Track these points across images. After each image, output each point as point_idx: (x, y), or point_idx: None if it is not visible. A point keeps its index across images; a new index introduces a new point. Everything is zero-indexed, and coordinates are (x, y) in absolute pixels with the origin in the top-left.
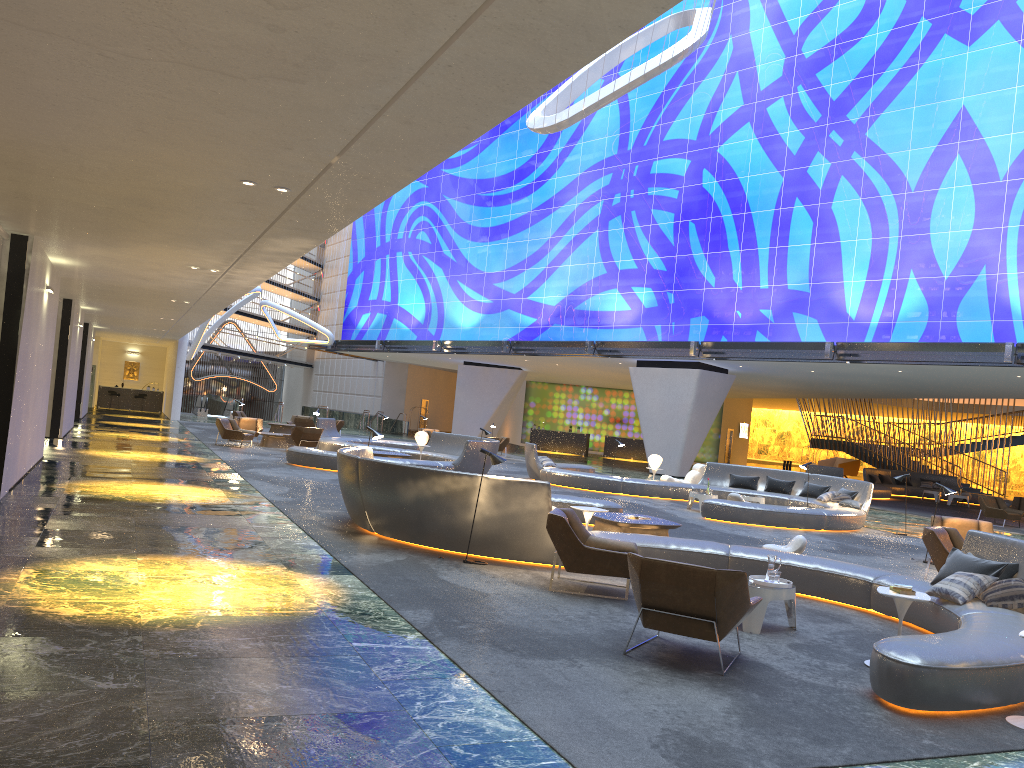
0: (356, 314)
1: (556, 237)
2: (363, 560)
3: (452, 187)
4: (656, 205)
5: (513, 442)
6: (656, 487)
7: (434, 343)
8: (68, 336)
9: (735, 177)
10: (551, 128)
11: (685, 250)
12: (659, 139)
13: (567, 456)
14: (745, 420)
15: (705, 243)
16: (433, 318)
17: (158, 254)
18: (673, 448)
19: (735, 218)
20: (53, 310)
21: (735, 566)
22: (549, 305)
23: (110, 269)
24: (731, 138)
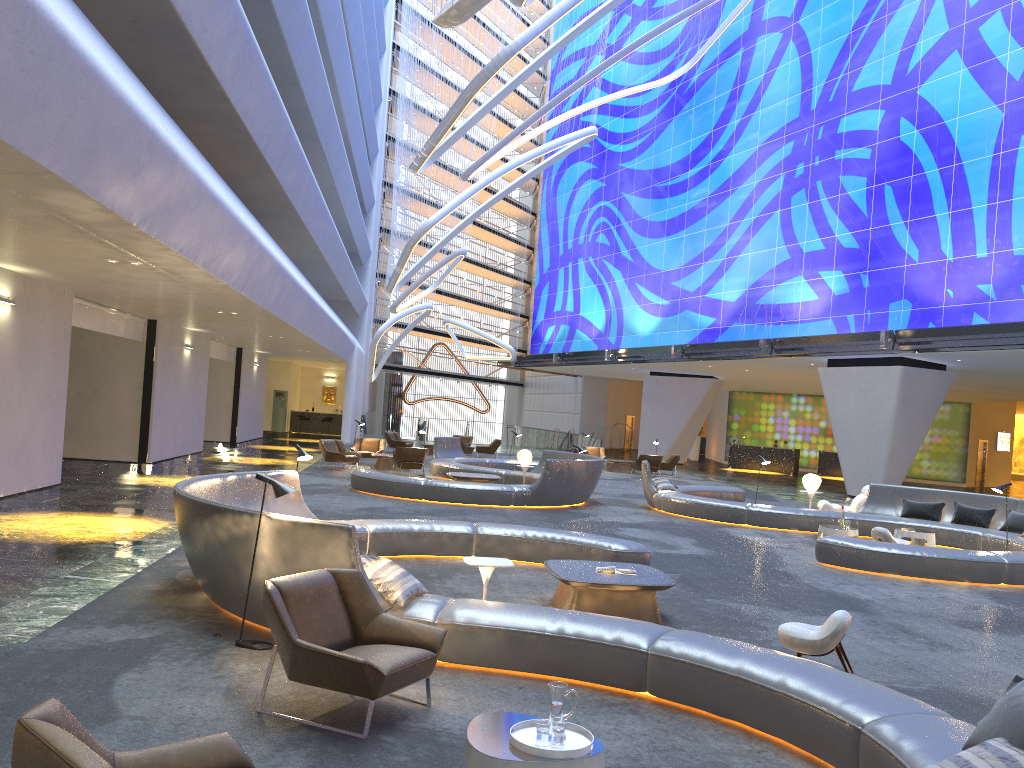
0: (542, 327)
1: (734, 223)
2: (73, 639)
3: (629, 182)
4: (845, 170)
5: (718, 460)
6: (792, 517)
7: (606, 352)
8: (153, 358)
9: (940, 121)
10: (450, 14)
11: (881, 220)
12: (847, 91)
13: (765, 475)
14: (1005, 429)
15: (905, 209)
16: (613, 326)
17: (40, 244)
18: (874, 465)
19: (942, 173)
20: (49, 325)
21: (657, 671)
22: (728, 301)
23: (73, 274)
24: (934, 74)
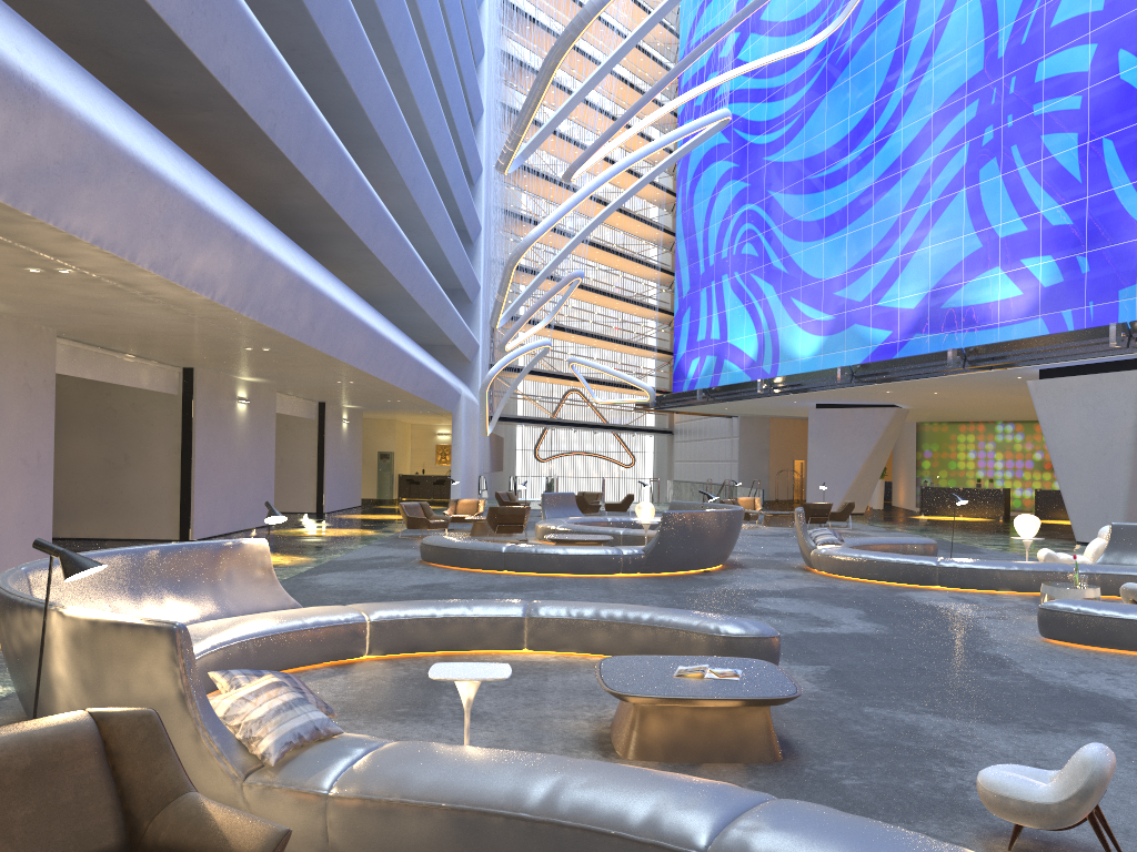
0: (685, 361)
1: (908, 211)
2: None
3: (776, 177)
4: (1048, 127)
5: (908, 507)
6: (1002, 573)
7: (758, 383)
8: (191, 413)
9: None
10: None
11: (1100, 185)
12: (1044, 27)
13: (966, 522)
14: None
15: (1133, 166)
16: (767, 352)
17: None
18: (1110, 501)
19: None
20: (18, 372)
21: None
22: (906, 309)
23: (22, 301)
24: None
